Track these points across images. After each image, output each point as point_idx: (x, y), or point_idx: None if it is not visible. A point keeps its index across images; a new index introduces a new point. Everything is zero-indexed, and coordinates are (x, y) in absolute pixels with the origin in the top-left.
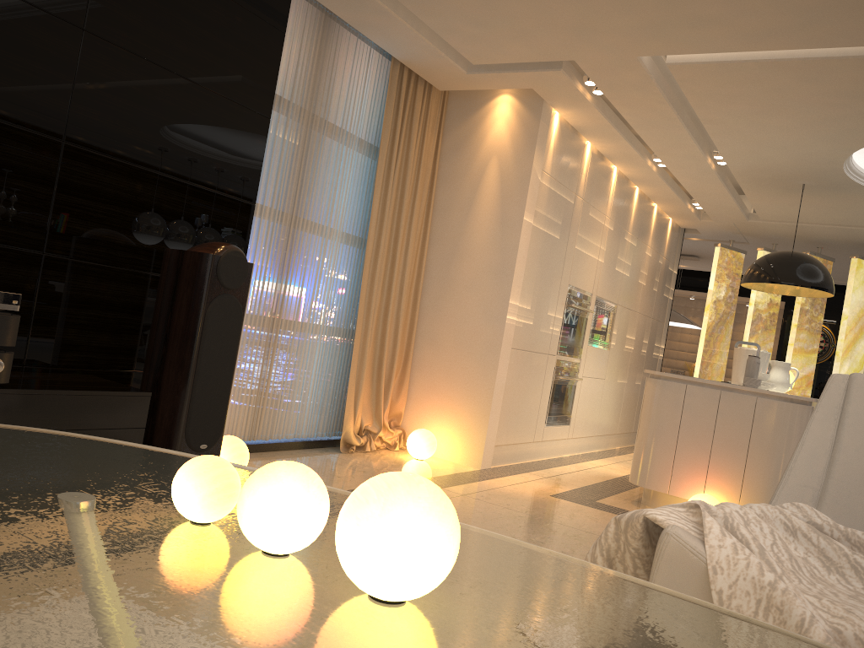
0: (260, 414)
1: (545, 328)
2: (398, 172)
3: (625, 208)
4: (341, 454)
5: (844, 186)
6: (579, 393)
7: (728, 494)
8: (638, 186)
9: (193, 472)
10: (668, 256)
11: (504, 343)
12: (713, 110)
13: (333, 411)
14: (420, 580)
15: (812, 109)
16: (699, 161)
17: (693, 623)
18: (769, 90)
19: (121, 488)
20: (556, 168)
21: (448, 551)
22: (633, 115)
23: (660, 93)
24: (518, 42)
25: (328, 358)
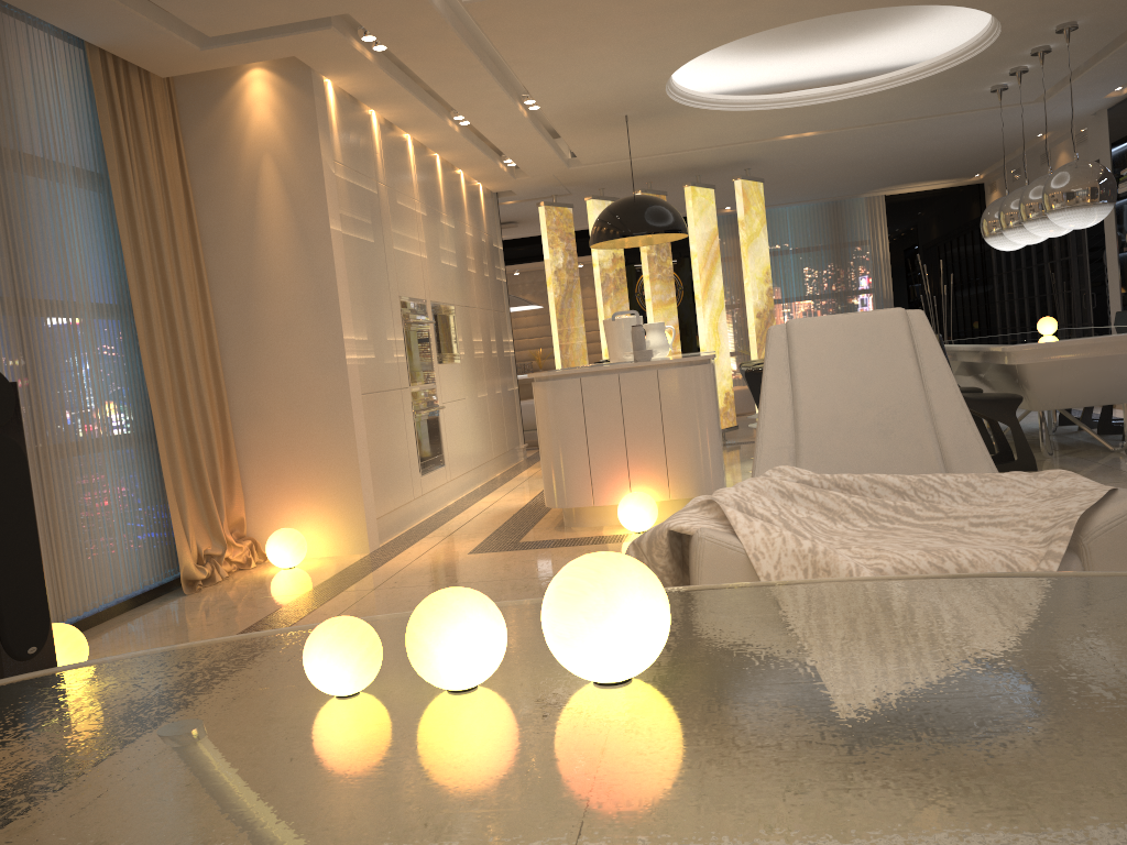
0: (61, 584)
1: (389, 358)
2: (142, 202)
3: (432, 185)
4: (188, 597)
5: (668, 110)
6: (444, 424)
7: (656, 484)
8: (439, 154)
9: (335, 642)
10: (489, 230)
11: (353, 391)
12: (522, 49)
13: (154, 546)
14: (657, 646)
15: (629, 31)
16: (509, 111)
17: (843, 598)
18: (583, 17)
19: (211, 700)
20: (347, 153)
21: (669, 610)
22: (427, 69)
23: (458, 38)
24: (272, 0)
25: (126, 478)
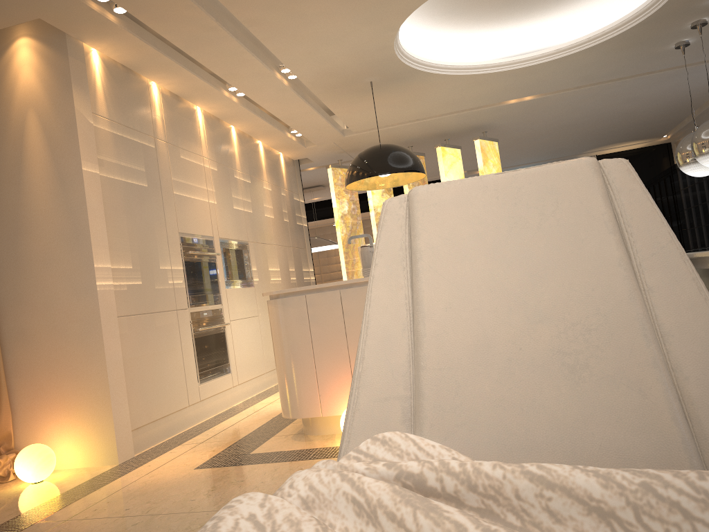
0: None
1: (162, 284)
2: None
3: (225, 148)
4: None
5: (404, 75)
6: (232, 338)
7: None
8: (232, 125)
9: None
10: (290, 187)
11: (105, 314)
12: (248, 6)
13: None
14: None
15: None
16: (269, 78)
17: None
18: None
19: None
20: (115, 110)
21: None
22: (172, 32)
23: None
24: None
25: None
